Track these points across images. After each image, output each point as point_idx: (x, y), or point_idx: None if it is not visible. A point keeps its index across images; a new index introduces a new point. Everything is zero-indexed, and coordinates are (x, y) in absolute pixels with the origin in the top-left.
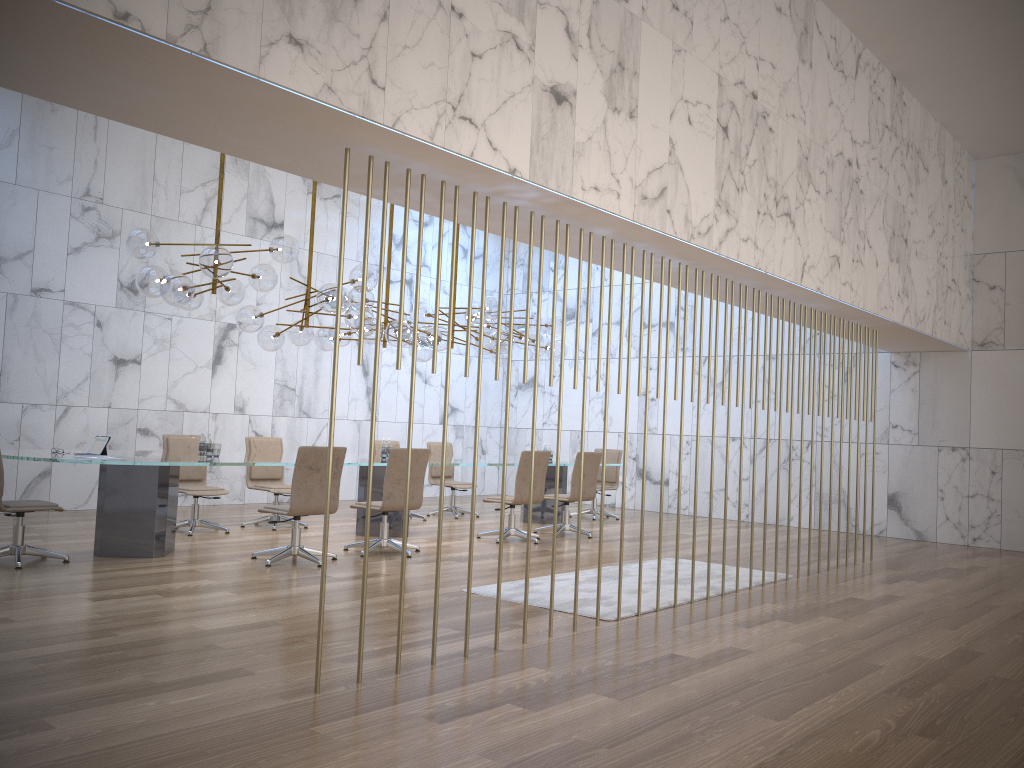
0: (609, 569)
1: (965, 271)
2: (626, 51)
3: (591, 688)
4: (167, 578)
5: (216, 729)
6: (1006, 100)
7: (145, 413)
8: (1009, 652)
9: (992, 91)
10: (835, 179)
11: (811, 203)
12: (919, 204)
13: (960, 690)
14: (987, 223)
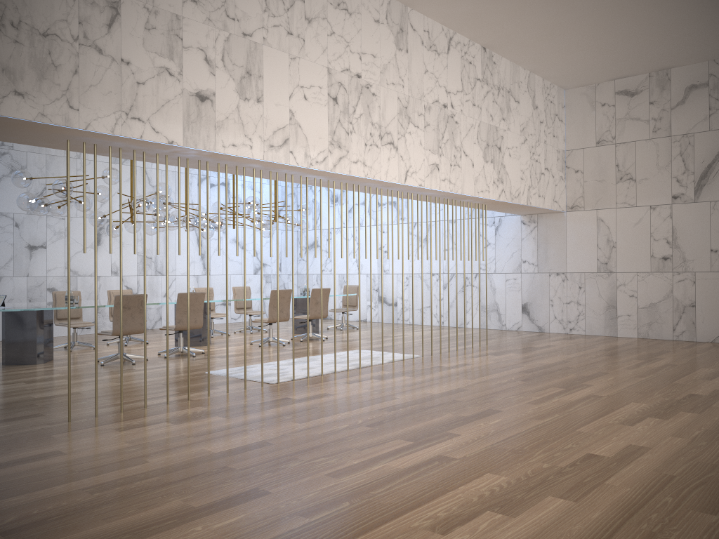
0: (309, 357)
1: (558, 162)
2: (252, 64)
3: (219, 414)
4: (36, 374)
5: (3, 438)
6: (561, 56)
7: (51, 278)
8: (485, 388)
9: (549, 52)
10: (432, 117)
11: (411, 134)
12: (511, 124)
13: (423, 407)
14: (573, 130)
